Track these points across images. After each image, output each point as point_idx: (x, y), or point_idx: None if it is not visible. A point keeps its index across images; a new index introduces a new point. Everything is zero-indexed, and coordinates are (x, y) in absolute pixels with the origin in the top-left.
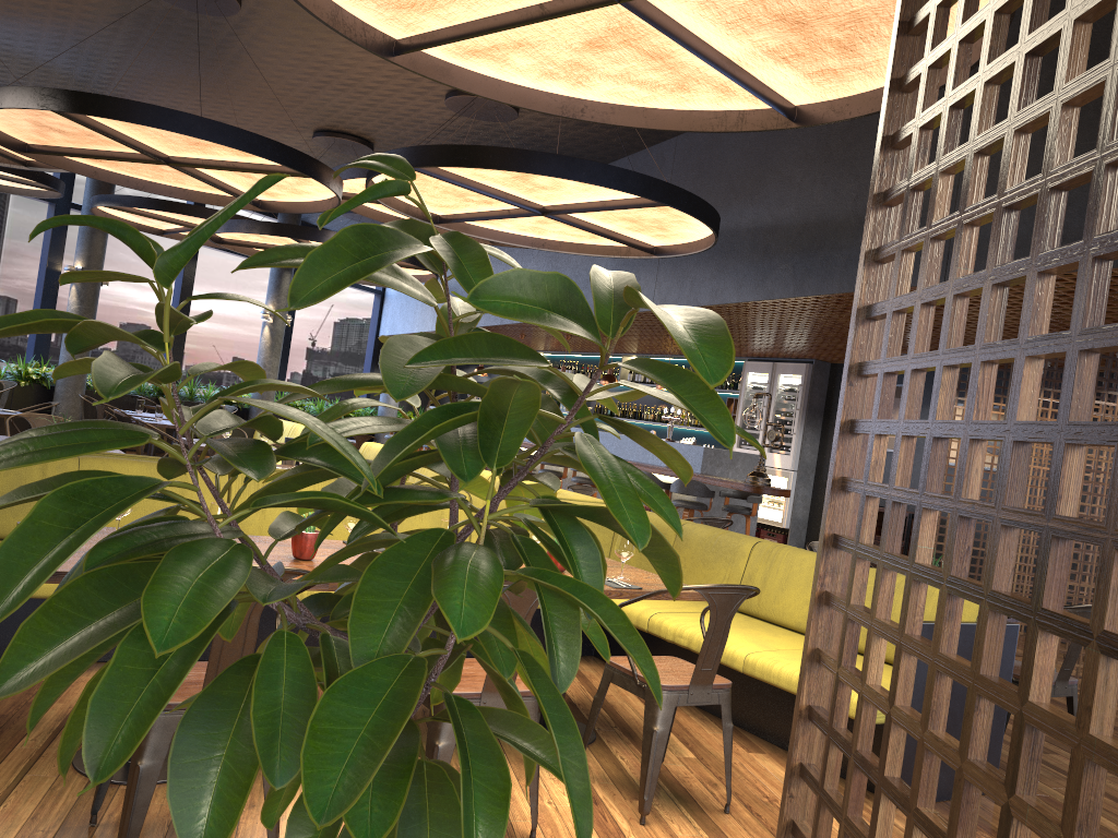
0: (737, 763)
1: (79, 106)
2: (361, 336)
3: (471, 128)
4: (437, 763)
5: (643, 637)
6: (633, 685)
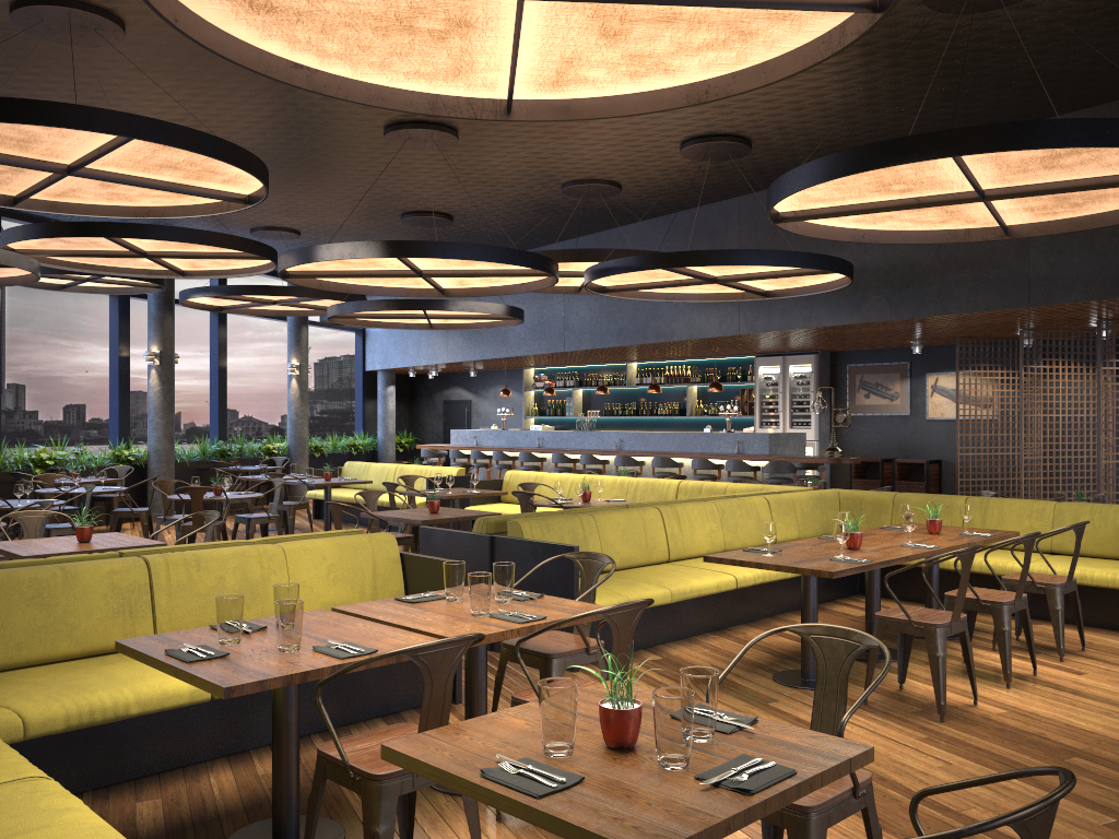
0: (1041, 630)
1: (426, 252)
2: (341, 372)
3: (561, 202)
4: None
5: (905, 573)
6: (1033, 588)
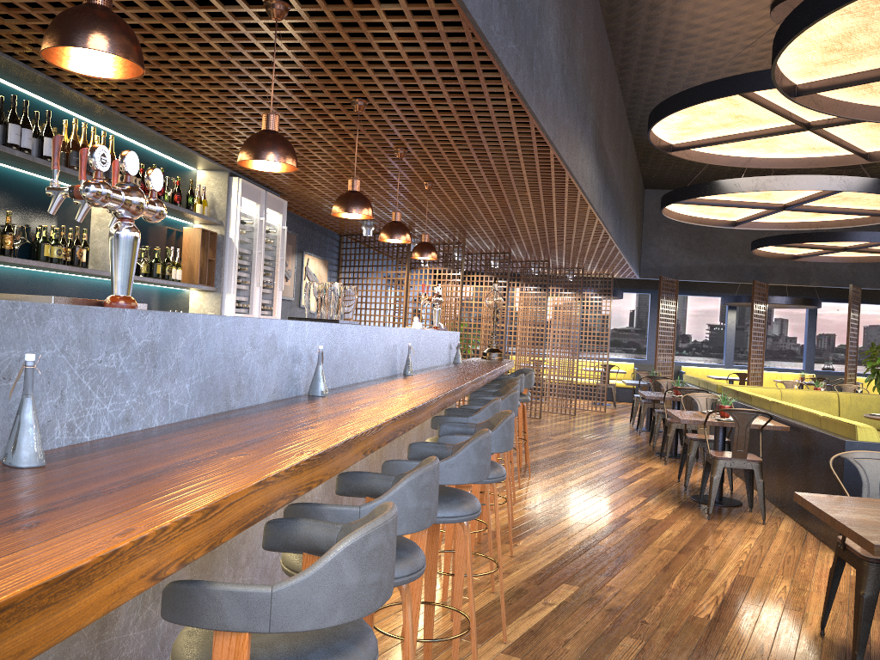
0: None
1: None
2: None
3: None
4: (879, 383)
5: None
6: None
